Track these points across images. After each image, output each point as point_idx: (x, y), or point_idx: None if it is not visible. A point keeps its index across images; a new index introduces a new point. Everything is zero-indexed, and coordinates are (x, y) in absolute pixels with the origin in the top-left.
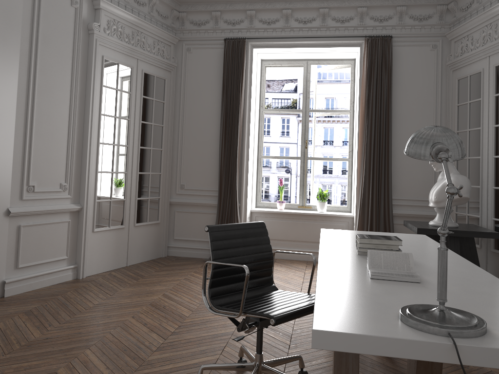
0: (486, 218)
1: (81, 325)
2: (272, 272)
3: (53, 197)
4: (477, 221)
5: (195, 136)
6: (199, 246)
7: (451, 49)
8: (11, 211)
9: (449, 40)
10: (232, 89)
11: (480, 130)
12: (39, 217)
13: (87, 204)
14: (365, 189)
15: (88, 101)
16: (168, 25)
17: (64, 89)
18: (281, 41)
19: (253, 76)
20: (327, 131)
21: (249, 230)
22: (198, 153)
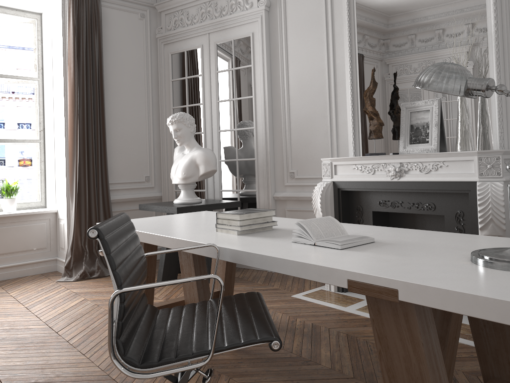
0: (213, 191)
1: None
2: None
3: None
4: (203, 195)
5: None
6: None
7: (161, 21)
8: None
9: (159, 12)
10: None
11: (201, 106)
12: None
13: None
14: (80, 175)
15: None
16: None
17: None
18: None
19: None
20: None
21: (125, 227)
22: None
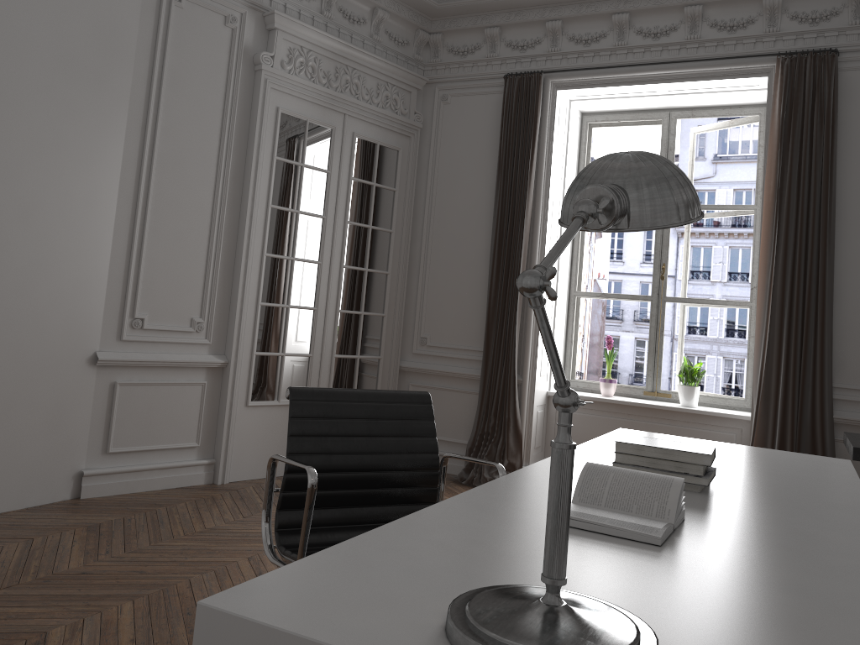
0: None
1: (155, 560)
2: (436, 497)
3: (177, 341)
4: None
5: (448, 250)
6: (447, 452)
7: None
8: (99, 357)
9: None
10: (514, 165)
11: None
12: (151, 373)
13: (238, 357)
14: (772, 363)
15: (247, 183)
16: (408, 56)
17: (206, 162)
18: (608, 73)
19: (557, 142)
20: (736, 254)
21: (388, 406)
22: (452, 282)
